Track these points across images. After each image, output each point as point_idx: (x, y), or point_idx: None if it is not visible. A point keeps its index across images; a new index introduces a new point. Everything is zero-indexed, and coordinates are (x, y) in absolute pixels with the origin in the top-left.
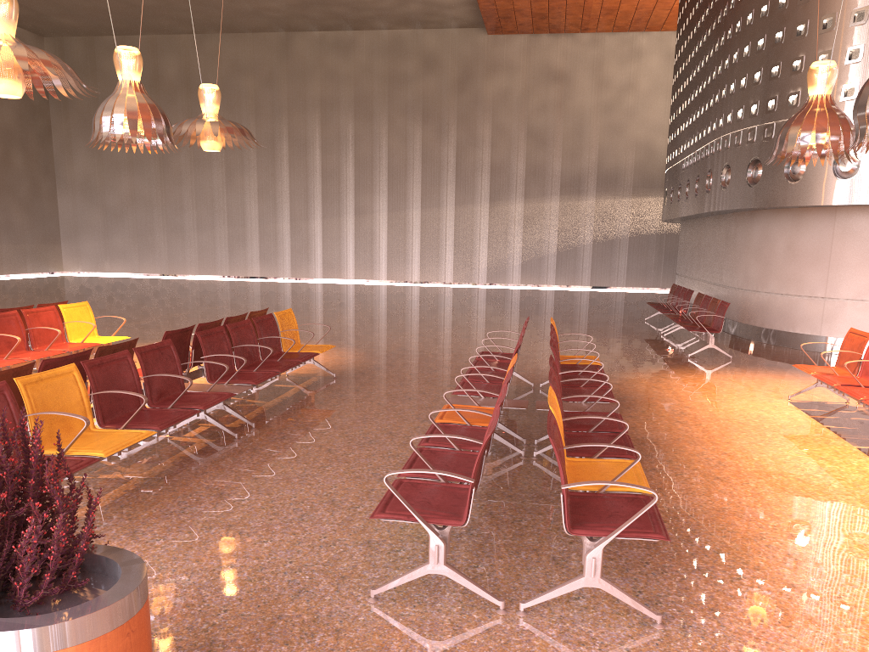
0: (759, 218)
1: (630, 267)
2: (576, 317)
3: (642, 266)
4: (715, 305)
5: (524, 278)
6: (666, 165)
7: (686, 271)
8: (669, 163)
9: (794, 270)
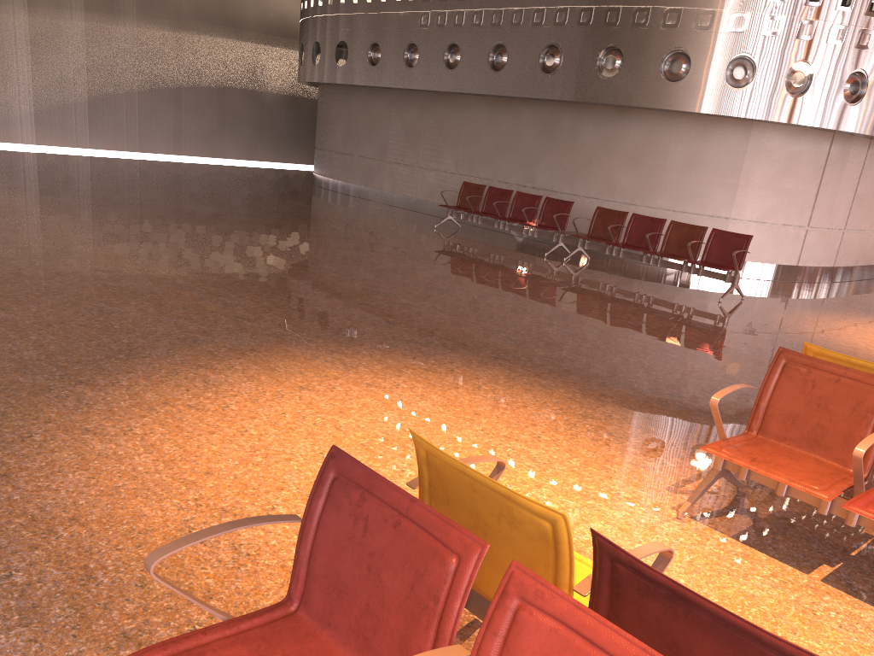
0: (639, 119)
1: (188, 130)
2: (363, 226)
3: (203, 130)
4: (695, 232)
5: (41, 135)
6: (333, 8)
7: (384, 154)
8: (354, 7)
9: (696, 186)
